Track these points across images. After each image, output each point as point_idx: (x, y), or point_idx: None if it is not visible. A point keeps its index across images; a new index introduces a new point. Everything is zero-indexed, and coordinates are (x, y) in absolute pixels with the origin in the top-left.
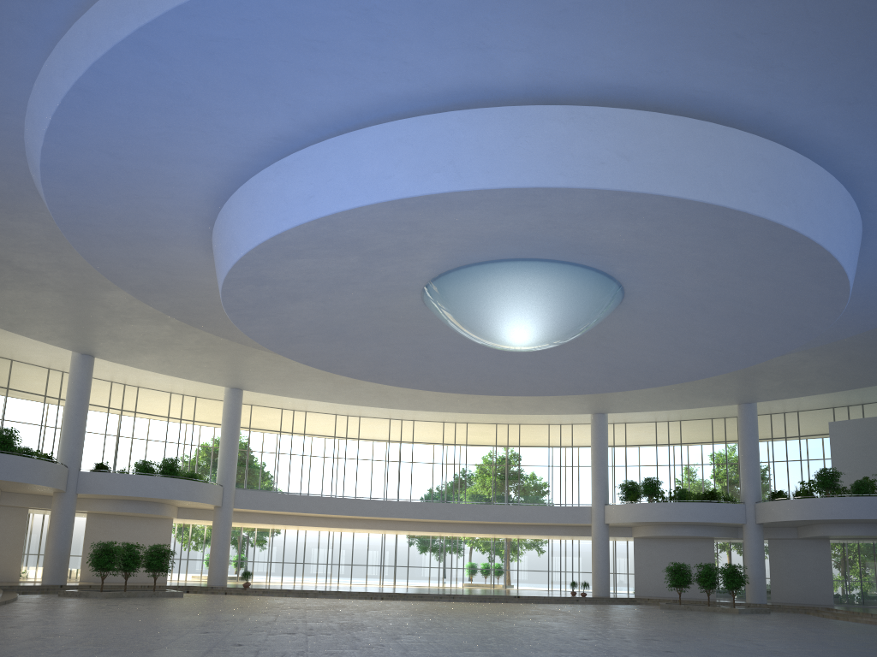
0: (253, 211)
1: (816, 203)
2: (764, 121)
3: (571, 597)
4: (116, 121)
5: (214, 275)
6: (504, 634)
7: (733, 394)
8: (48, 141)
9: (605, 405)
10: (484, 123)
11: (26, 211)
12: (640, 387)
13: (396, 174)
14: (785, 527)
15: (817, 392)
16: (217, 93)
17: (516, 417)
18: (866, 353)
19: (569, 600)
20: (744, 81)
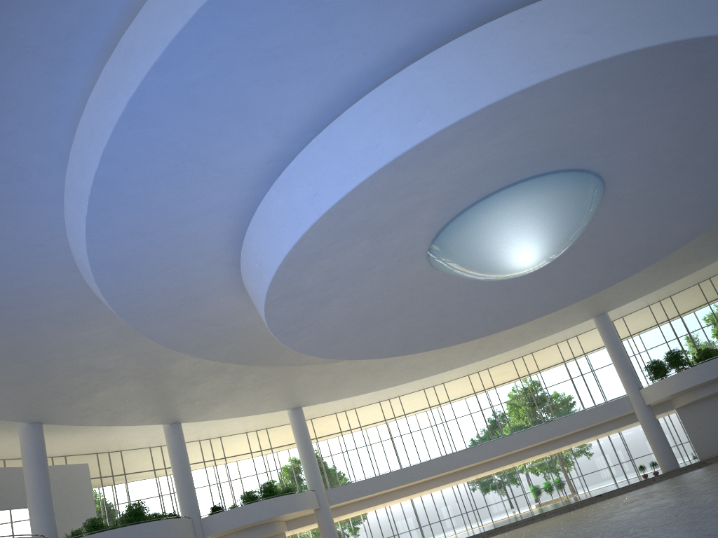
0: (269, 233)
1: None
2: None
3: (647, 479)
4: (136, 200)
5: (252, 312)
6: (637, 523)
7: (715, 251)
8: (89, 242)
9: (603, 305)
10: (444, 61)
11: (93, 319)
12: (640, 269)
13: (383, 139)
14: None
15: None
16: (209, 138)
17: (527, 347)
18: None
19: (646, 482)
20: None
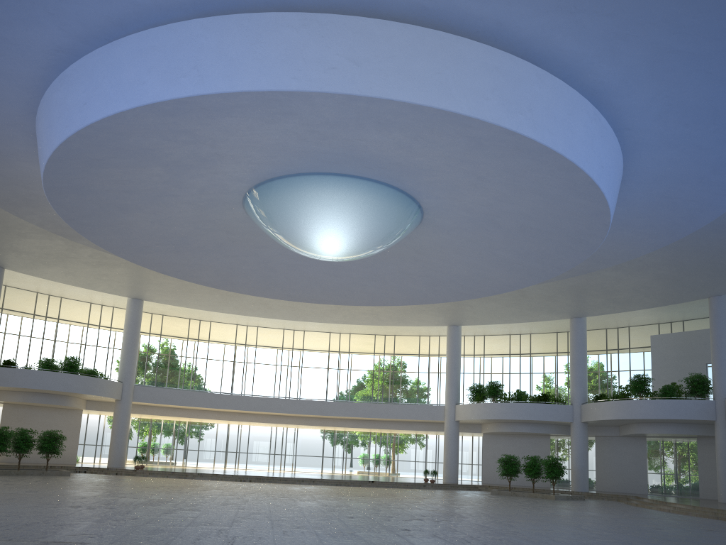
0: (48, 121)
1: (555, 114)
2: (498, 32)
3: (420, 483)
4: None
5: None
6: (285, 511)
7: (564, 309)
8: None
9: (458, 318)
10: (224, 30)
11: None
12: (462, 299)
13: (150, 79)
14: (609, 426)
15: (635, 308)
16: None
17: (389, 328)
18: (671, 272)
19: (417, 485)
20: None
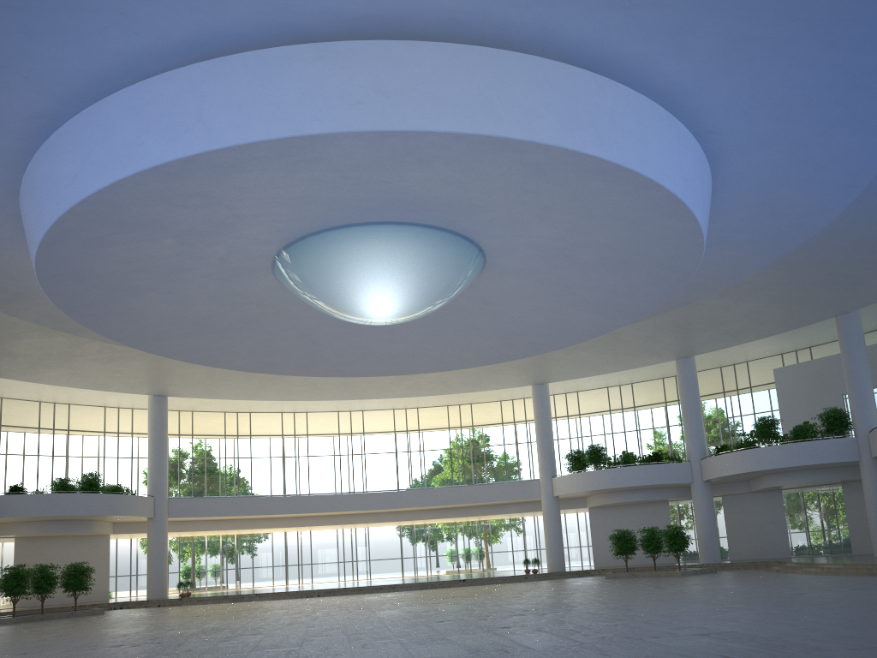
0: (34, 200)
1: (623, 125)
2: (544, 39)
3: (520, 575)
4: None
5: None
6: (363, 624)
7: (667, 350)
8: None
9: (543, 374)
10: (228, 73)
11: None
12: (544, 351)
13: (148, 139)
14: (737, 482)
15: (751, 338)
16: None
17: (463, 396)
18: (787, 292)
19: (517, 578)
20: None
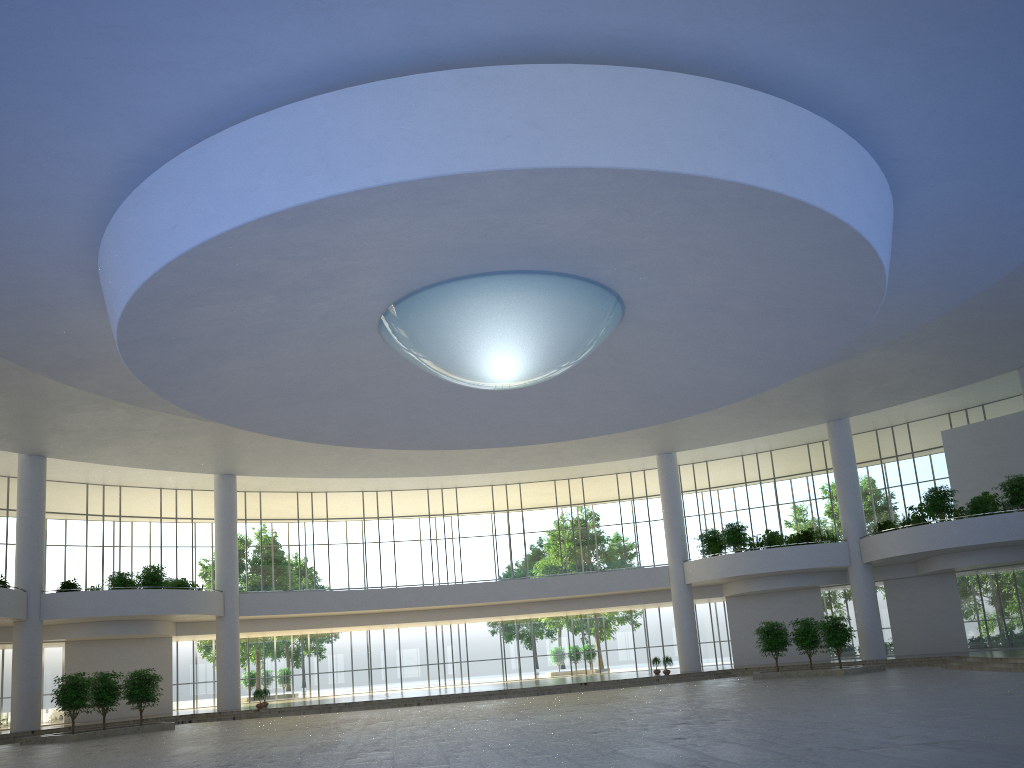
0: (121, 255)
1: (804, 155)
2: (716, 58)
3: (651, 677)
4: None
5: None
6: (501, 736)
7: (818, 411)
8: None
9: (670, 442)
10: (356, 105)
11: None
12: (683, 416)
13: (263, 183)
14: (901, 564)
15: (917, 396)
16: (28, 111)
17: (574, 469)
18: (962, 342)
19: (647, 680)
20: (670, 9)
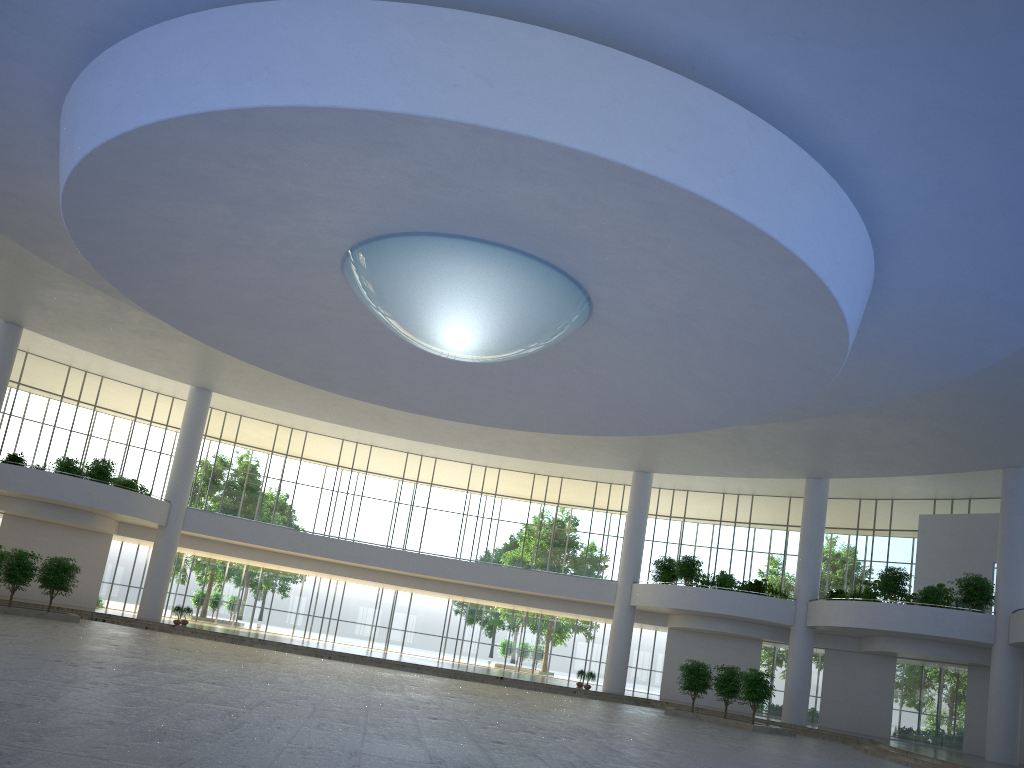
0: (71, 125)
1: (770, 181)
2: (696, 58)
3: (569, 687)
4: None
5: None
6: (345, 700)
7: (799, 465)
8: None
9: (648, 461)
10: (311, 19)
11: None
12: (646, 433)
13: (205, 79)
14: (846, 636)
15: (899, 473)
16: None
17: (554, 467)
18: (950, 427)
19: (563, 690)
20: None
